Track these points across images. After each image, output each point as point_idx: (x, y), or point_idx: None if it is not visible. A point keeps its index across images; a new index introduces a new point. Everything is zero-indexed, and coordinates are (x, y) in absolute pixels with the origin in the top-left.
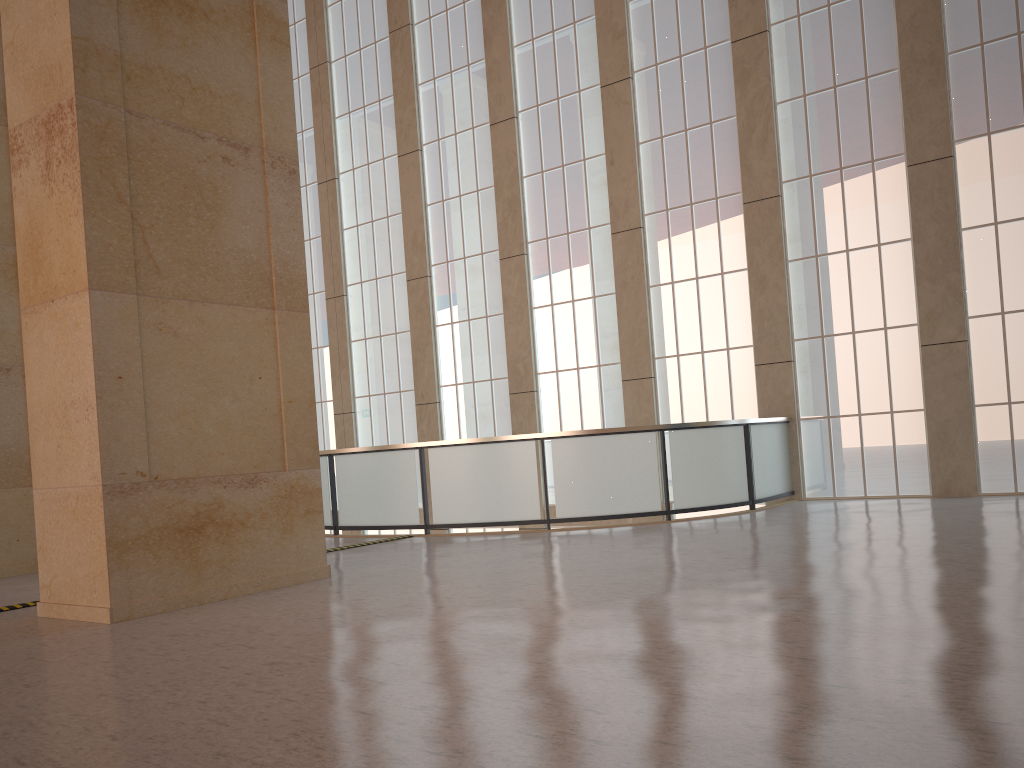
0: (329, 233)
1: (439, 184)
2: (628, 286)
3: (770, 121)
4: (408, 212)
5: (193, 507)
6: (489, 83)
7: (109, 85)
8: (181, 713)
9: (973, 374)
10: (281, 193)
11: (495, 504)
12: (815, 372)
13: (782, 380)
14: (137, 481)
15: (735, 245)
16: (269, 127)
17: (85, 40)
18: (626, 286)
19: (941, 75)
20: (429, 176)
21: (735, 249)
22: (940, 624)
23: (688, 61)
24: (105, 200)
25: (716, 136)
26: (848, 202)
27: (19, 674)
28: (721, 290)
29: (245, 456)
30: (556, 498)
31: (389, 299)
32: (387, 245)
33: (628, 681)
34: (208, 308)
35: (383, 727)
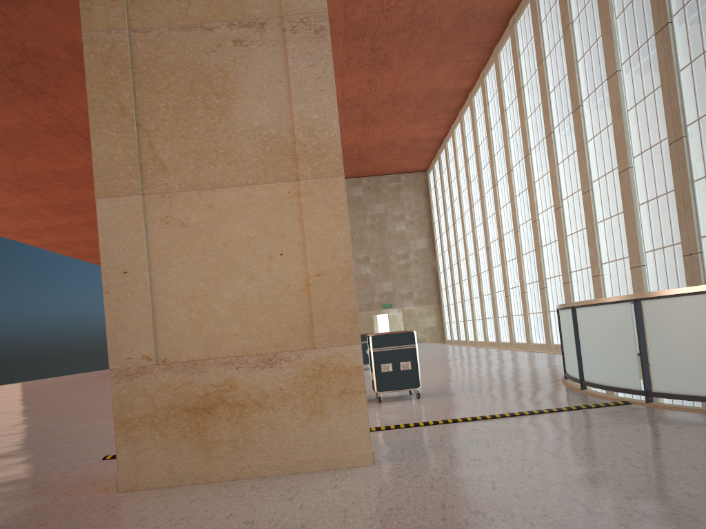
0: (666, 79)
1: None
2: None
3: None
4: None
5: (201, 388)
6: None
7: (112, 13)
8: None
9: None
10: (304, 56)
11: None
12: None
13: None
14: (143, 365)
15: None
16: None
17: None
18: None
19: None
20: None
21: None
22: None
23: None
24: (110, 117)
25: None
26: None
27: None
28: None
29: (264, 336)
30: None
31: None
32: None
33: None
34: (218, 193)
35: None
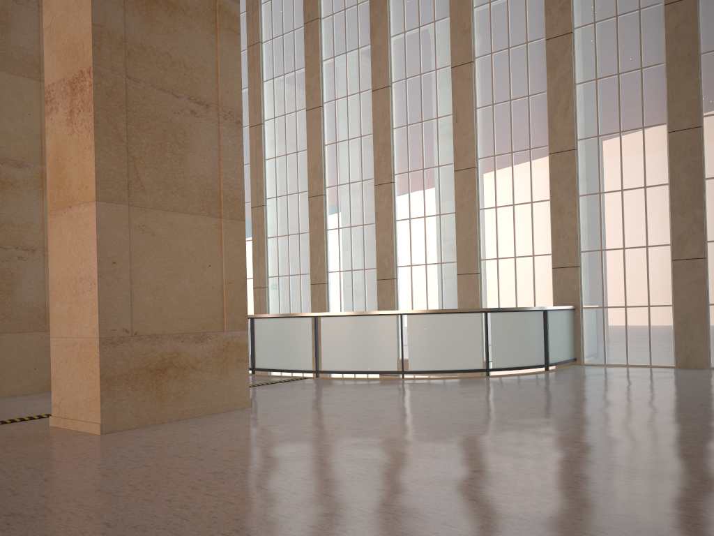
0: (255, 161)
1: (334, 131)
2: (464, 208)
3: (571, 96)
4: (311, 149)
5: (160, 355)
6: (372, 61)
7: (116, 58)
8: (154, 508)
9: (709, 282)
10: (229, 137)
11: (366, 358)
12: (595, 275)
13: (571, 279)
14: (123, 335)
15: (542, 183)
16: (223, 90)
17: (101, 27)
18: (463, 208)
19: (695, 69)
20: (327, 125)
21: (541, 185)
22: (693, 470)
23: (514, 52)
24: (109, 139)
25: (532, 105)
26: (624, 156)
27: (39, 470)
28: (530, 214)
29: (197, 320)
30: (409, 356)
31: (295, 209)
32: (295, 172)
33: (471, 502)
34: (176, 216)
35: (298, 528)
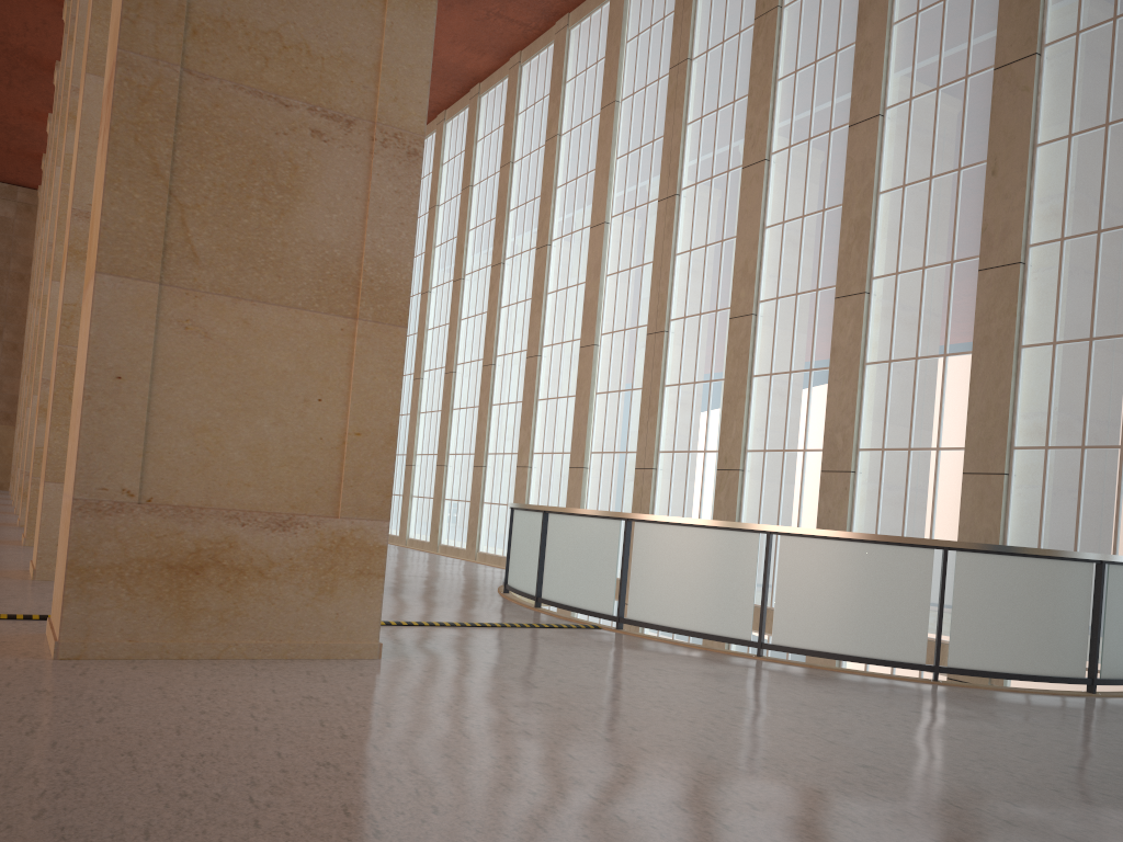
0: (660, 258)
1: (782, 202)
2: (990, 343)
3: None
4: (743, 235)
5: (193, 542)
6: (855, 73)
7: (165, 39)
8: None
9: None
10: (391, 178)
11: (698, 608)
12: None
13: None
14: (121, 500)
15: None
16: (387, 96)
17: None
18: (987, 343)
19: None
20: (773, 192)
21: None
22: None
23: None
24: (136, 171)
25: None
26: None
27: None
28: None
29: (281, 492)
30: (775, 616)
31: (709, 339)
32: (717, 274)
33: None
34: (258, 309)
35: None
